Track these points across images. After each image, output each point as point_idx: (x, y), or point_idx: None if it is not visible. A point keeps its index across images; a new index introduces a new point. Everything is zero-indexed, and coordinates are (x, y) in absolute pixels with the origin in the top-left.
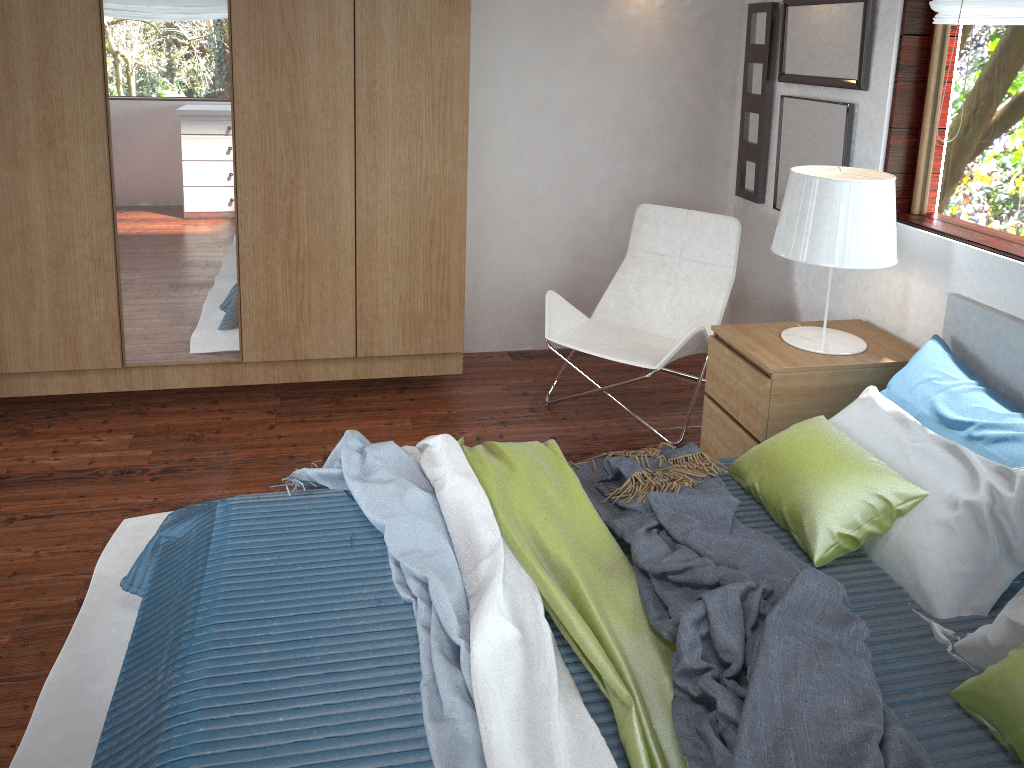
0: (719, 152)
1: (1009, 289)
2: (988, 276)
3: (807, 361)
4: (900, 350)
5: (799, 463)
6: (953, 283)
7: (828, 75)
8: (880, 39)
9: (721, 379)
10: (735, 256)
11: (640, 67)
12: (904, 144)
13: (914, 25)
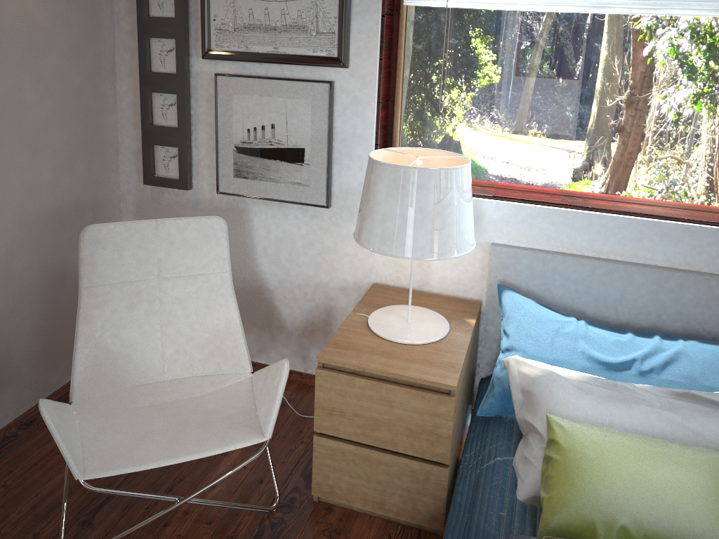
0: (108, 139)
1: (551, 231)
2: (526, 223)
3: (451, 356)
4: (453, 305)
5: (654, 492)
6: (485, 234)
7: (289, 52)
8: (359, 17)
9: (352, 412)
10: (229, 258)
11: (18, 45)
12: (384, 116)
13: (388, 5)
